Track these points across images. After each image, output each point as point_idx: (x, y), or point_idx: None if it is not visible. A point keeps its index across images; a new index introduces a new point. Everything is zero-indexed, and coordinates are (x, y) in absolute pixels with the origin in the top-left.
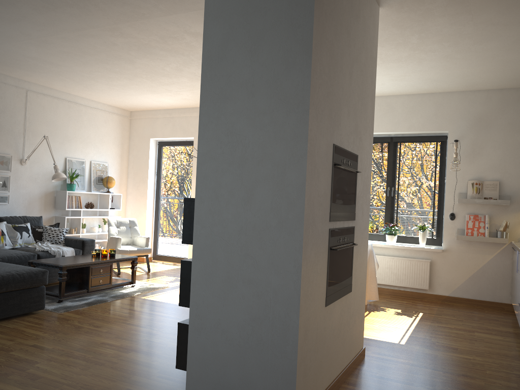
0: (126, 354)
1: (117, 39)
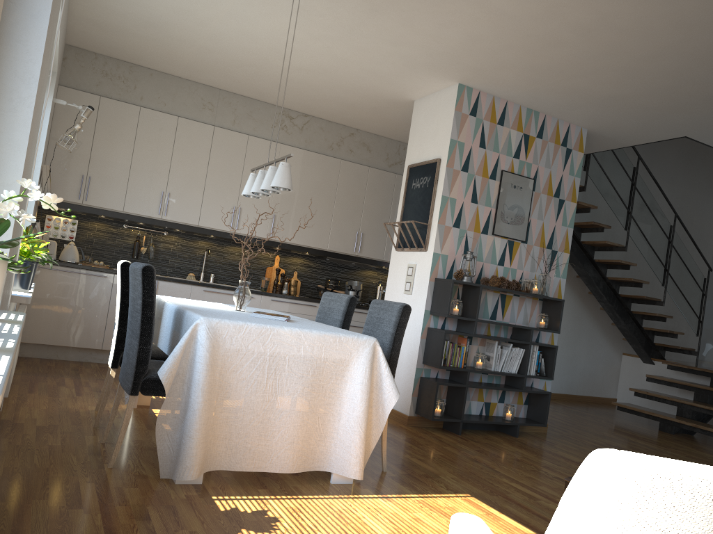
0: (581, 461)
1: (700, 3)
